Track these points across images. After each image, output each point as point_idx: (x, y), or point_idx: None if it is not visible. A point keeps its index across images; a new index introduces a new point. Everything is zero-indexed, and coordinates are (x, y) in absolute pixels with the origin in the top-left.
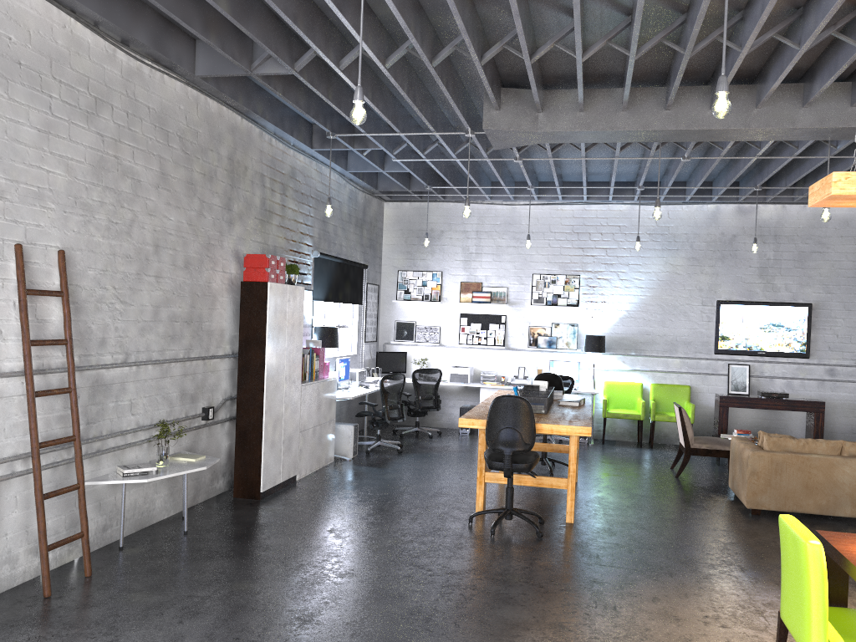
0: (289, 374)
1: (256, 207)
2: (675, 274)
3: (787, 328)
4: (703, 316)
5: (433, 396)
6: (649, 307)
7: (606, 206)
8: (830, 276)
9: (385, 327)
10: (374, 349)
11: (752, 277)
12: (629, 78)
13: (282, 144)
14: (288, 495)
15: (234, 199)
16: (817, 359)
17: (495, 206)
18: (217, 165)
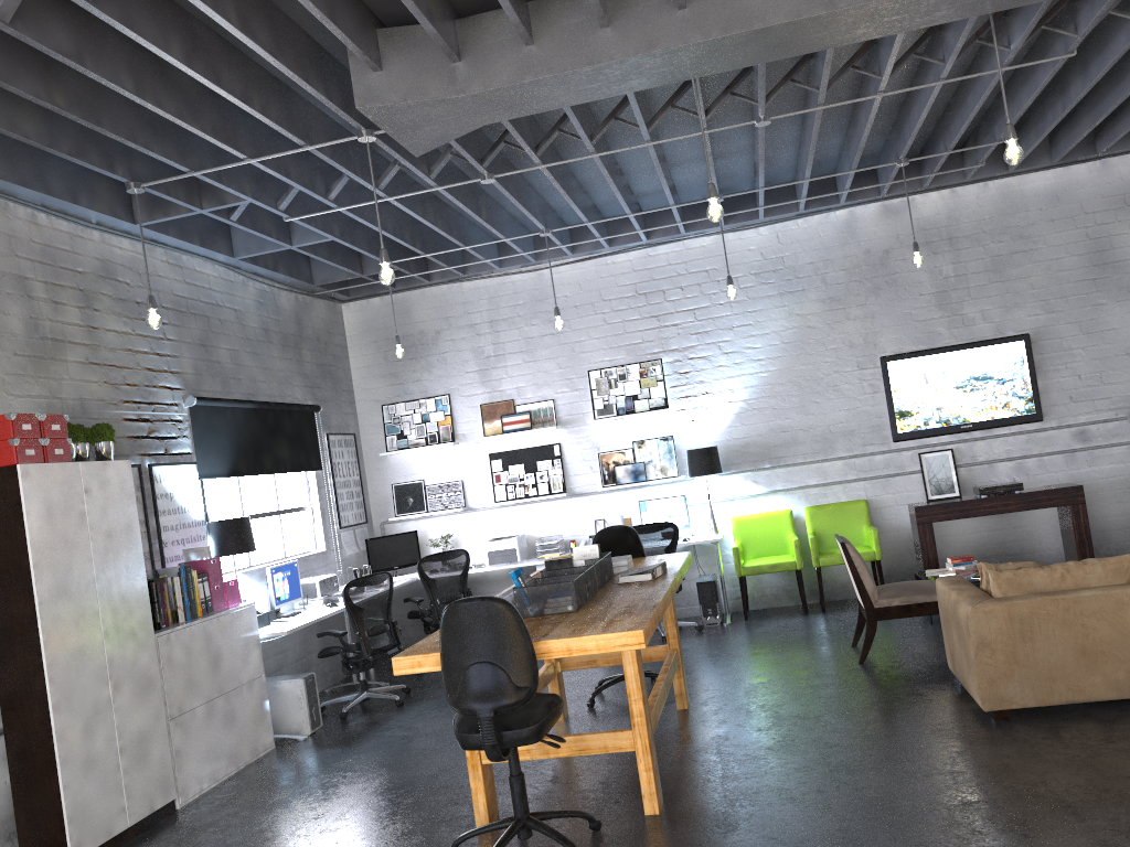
0: (116, 624)
1: (14, 336)
2: (807, 329)
3: (999, 379)
4: (864, 386)
5: (461, 595)
6: (777, 388)
7: (680, 243)
8: (1048, 285)
9: (379, 497)
10: (364, 535)
11: (928, 310)
12: None
13: (67, 222)
14: None
15: None
16: (1057, 420)
17: (511, 278)
18: None
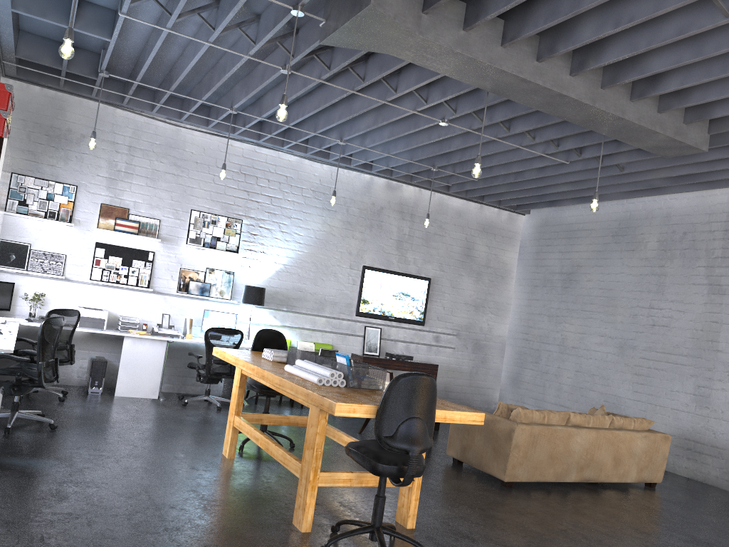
0: None
1: None
2: (330, 235)
3: (412, 297)
4: (350, 279)
5: (67, 346)
6: (304, 263)
7: (276, 152)
8: (445, 256)
9: None
10: None
11: (391, 248)
12: (594, 5)
13: None
14: None
15: None
16: (429, 327)
17: (156, 122)
18: None
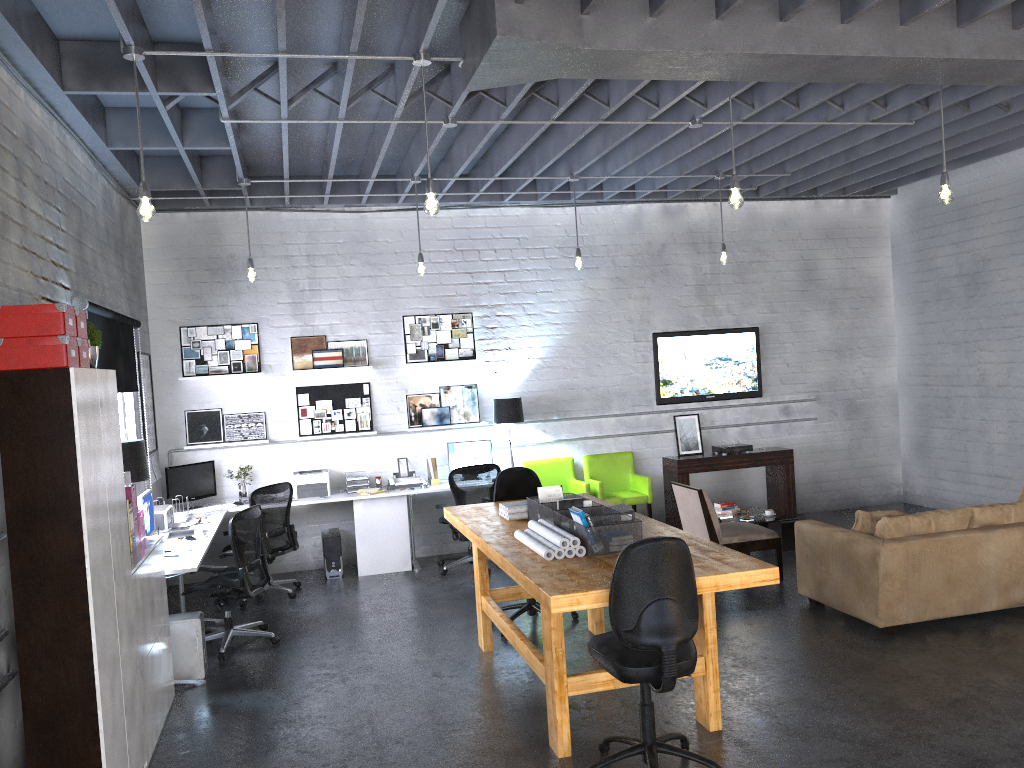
0: (118, 562)
1: None
2: (597, 302)
3: (736, 361)
4: (637, 356)
5: (285, 528)
6: (569, 350)
7: (497, 210)
8: (773, 291)
9: (168, 423)
10: (155, 463)
11: (689, 298)
12: None
13: (6, 72)
14: None
15: None
16: (770, 397)
17: (333, 215)
18: None
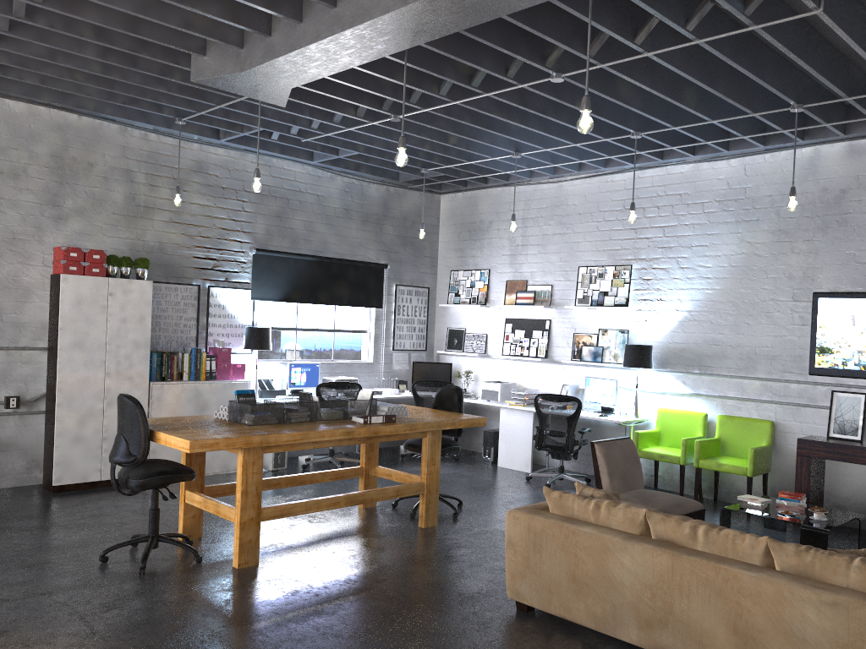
0: (117, 370)
1: (115, 203)
2: (753, 256)
3: None
4: (794, 317)
5: None
6: (717, 305)
7: (664, 169)
8: None
9: (439, 335)
10: (420, 358)
11: None
12: None
13: (172, 138)
14: (89, 493)
15: (66, 195)
16: None
17: (541, 186)
18: (29, 162)
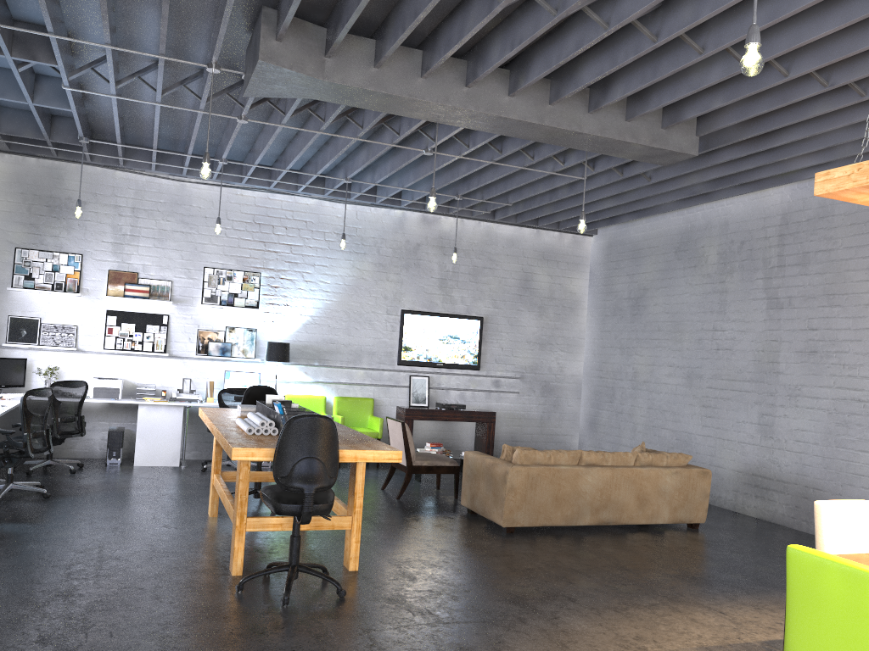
0: None
1: None
2: (361, 279)
3: (463, 340)
4: (388, 325)
5: (76, 417)
6: (334, 313)
7: (292, 197)
8: (498, 292)
9: None
10: None
11: (433, 288)
12: (473, 33)
13: None
14: None
15: None
16: (486, 371)
17: (159, 180)
18: None
